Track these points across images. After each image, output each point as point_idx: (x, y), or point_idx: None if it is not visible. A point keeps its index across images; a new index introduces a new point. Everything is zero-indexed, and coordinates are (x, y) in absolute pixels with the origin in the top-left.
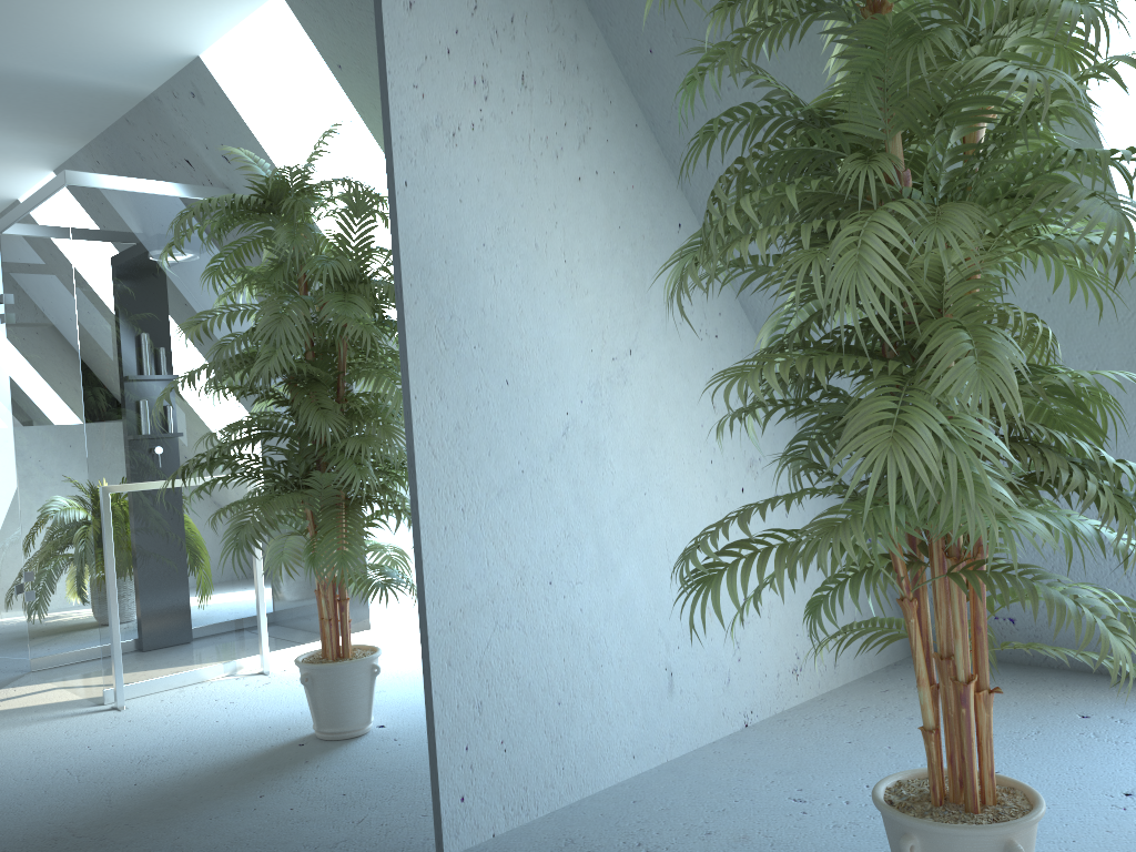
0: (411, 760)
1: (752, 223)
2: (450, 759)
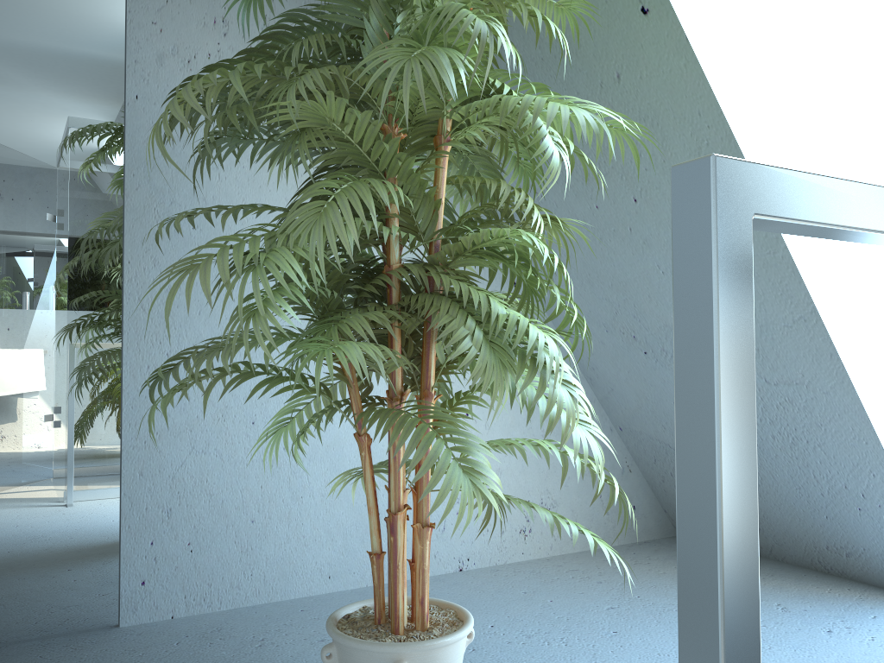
0: (97, 545)
1: None
2: (134, 549)
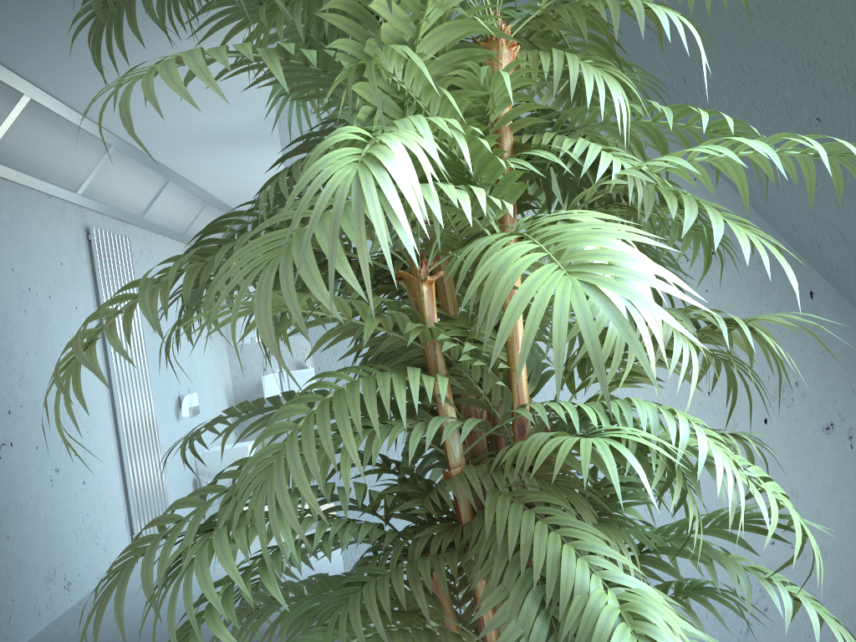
0: None
1: None
2: None
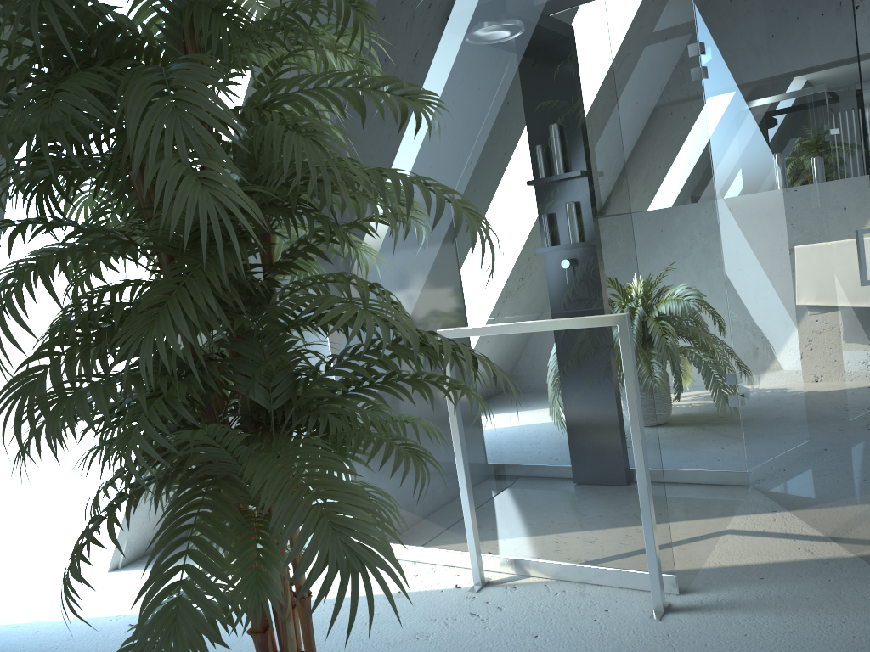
0: None
1: (209, 147)
2: None
